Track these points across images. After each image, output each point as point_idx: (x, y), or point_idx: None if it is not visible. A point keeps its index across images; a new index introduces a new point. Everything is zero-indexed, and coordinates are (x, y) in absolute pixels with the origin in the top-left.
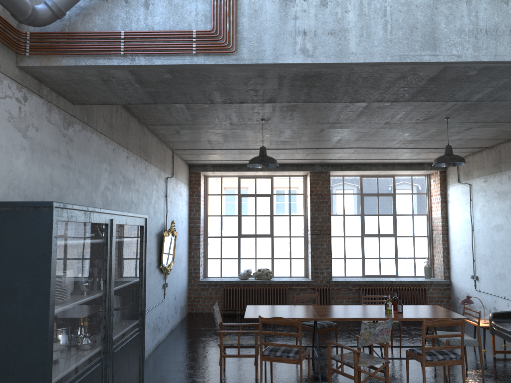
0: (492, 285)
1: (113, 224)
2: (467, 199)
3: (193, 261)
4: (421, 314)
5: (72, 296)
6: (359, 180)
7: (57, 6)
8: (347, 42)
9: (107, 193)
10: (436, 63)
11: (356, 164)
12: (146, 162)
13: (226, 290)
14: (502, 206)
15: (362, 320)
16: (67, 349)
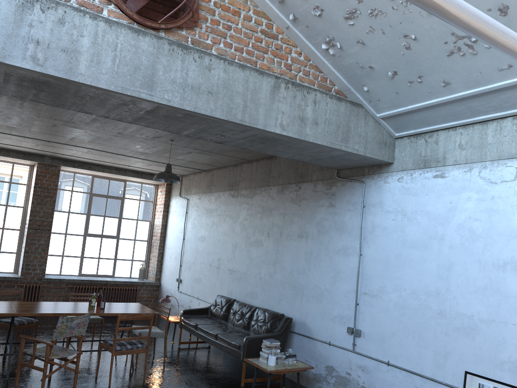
0: (191, 287)
1: None
2: (184, 212)
3: None
4: (121, 310)
5: None
6: (90, 180)
7: None
8: (78, 63)
9: None
10: (151, 101)
11: (90, 164)
12: None
13: None
14: (207, 221)
15: (63, 315)
16: None
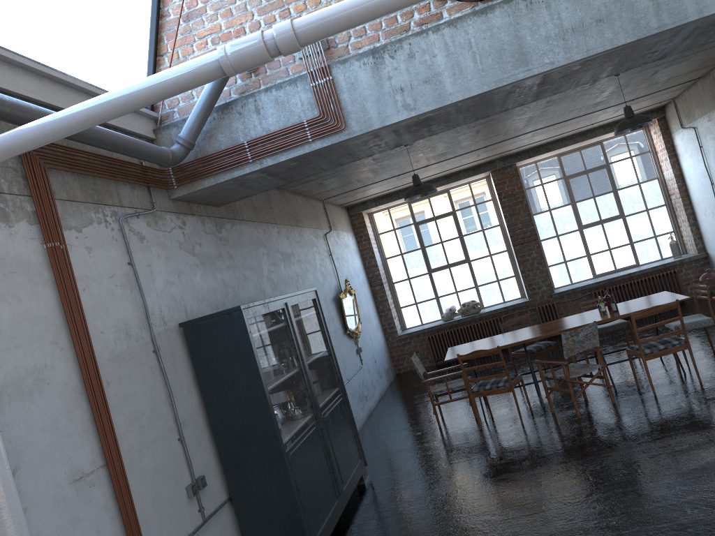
0: None
1: (288, 306)
2: (697, 147)
3: (384, 315)
4: (638, 307)
5: (276, 376)
6: (557, 161)
7: (188, 142)
8: (443, 85)
9: (271, 276)
10: (533, 76)
11: (546, 145)
12: (298, 228)
13: (431, 338)
14: None
15: (571, 330)
16: (285, 417)
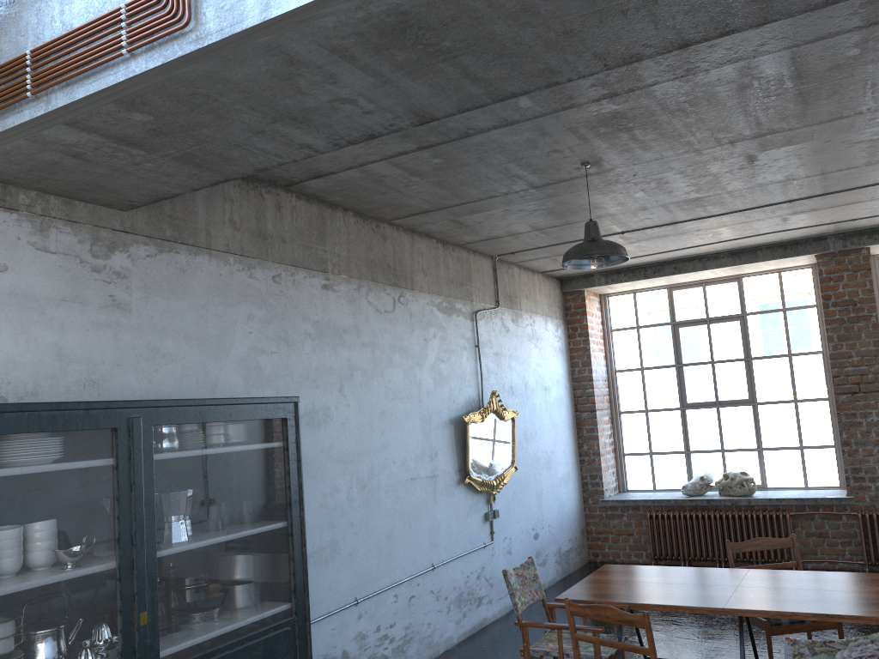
0: None
1: (135, 427)
2: None
3: (587, 461)
4: None
5: None
6: None
7: None
8: None
9: (258, 359)
10: None
11: None
12: (397, 289)
13: (654, 518)
14: None
15: (843, 621)
16: None
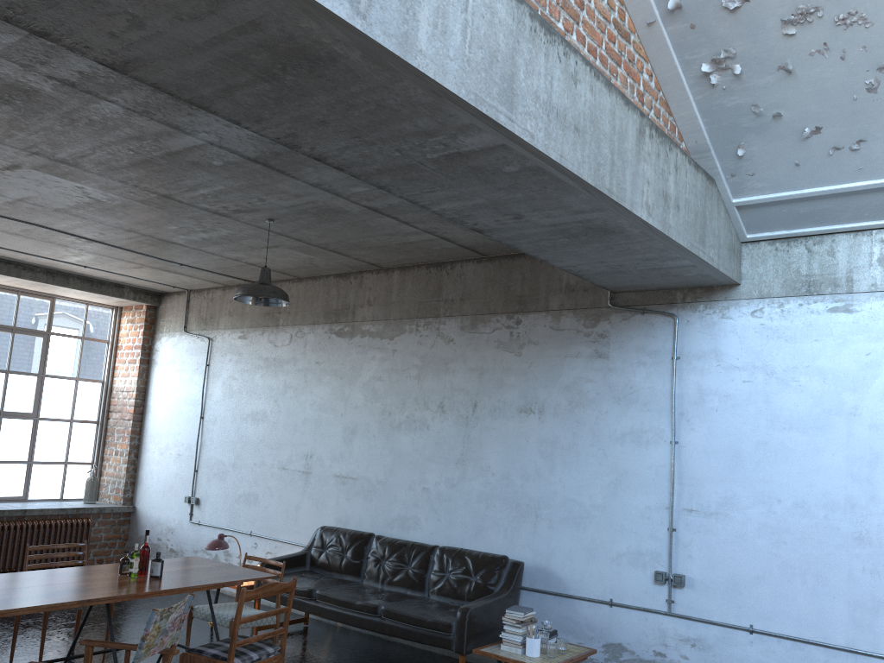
0: (229, 512)
1: None
2: (199, 363)
3: None
4: (198, 577)
5: None
6: None
7: None
8: (416, 25)
9: None
10: (506, 134)
11: None
12: None
13: None
14: (270, 382)
15: (99, 603)
16: None
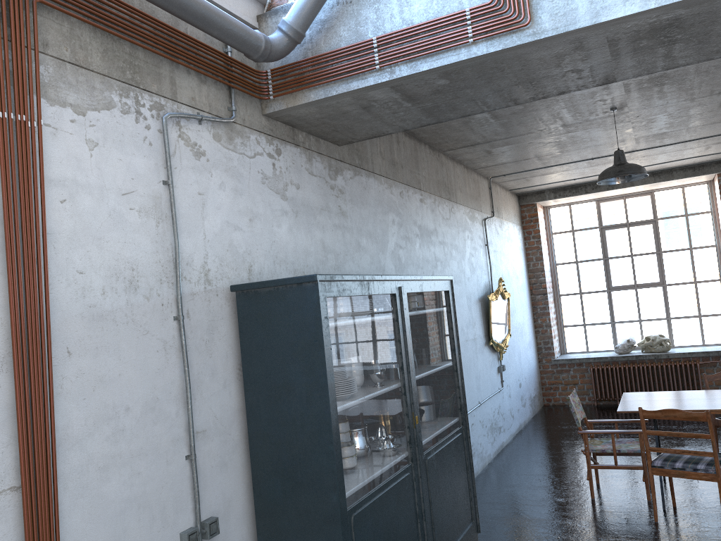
0: None
1: (402, 293)
2: None
3: (541, 331)
4: None
5: (358, 390)
6: None
7: (293, 29)
8: None
9: (398, 252)
10: None
11: None
12: (450, 202)
13: (596, 371)
14: None
15: None
16: (360, 455)
